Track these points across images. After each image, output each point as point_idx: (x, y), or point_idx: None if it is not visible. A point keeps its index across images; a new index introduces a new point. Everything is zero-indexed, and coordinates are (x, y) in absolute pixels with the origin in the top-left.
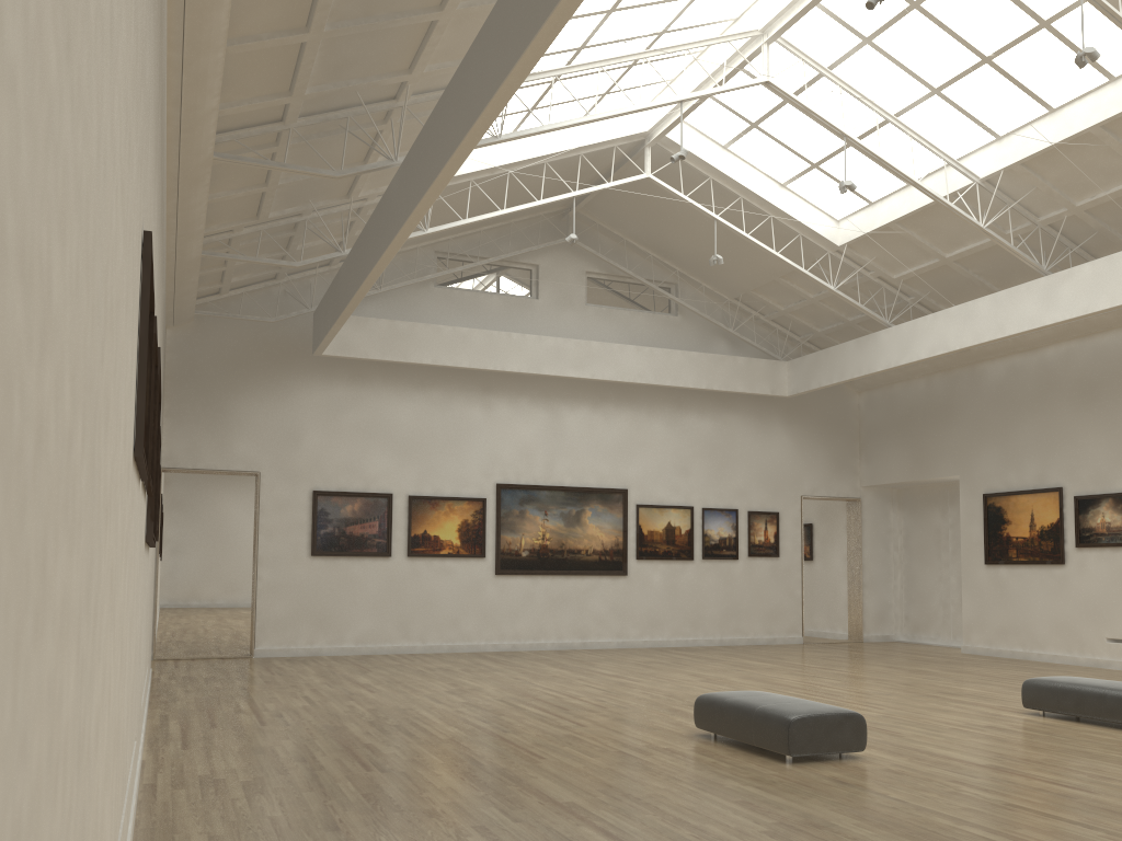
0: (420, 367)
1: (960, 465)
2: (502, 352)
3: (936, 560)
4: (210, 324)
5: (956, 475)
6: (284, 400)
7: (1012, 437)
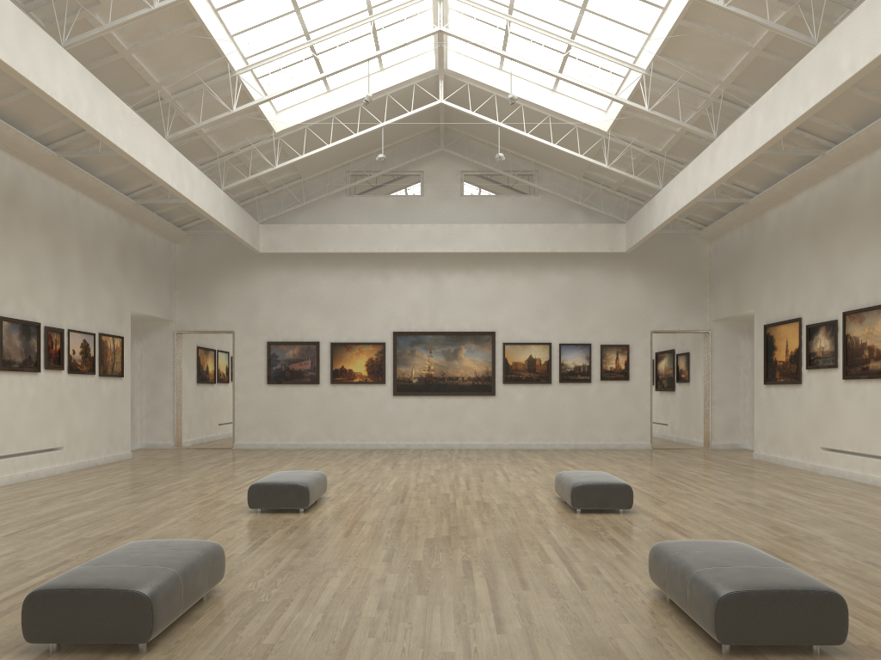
0: (337, 254)
1: (754, 301)
2: (384, 238)
3: None
4: (201, 238)
5: (752, 310)
6: (247, 283)
7: (779, 275)
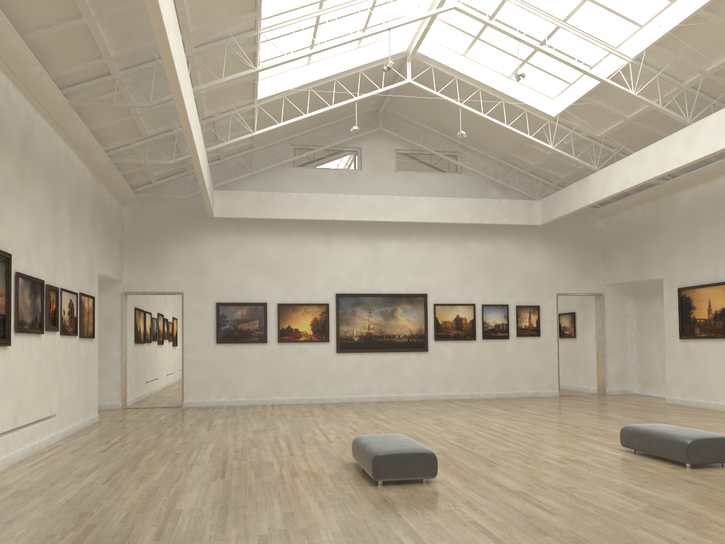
0: (282, 220)
1: (663, 268)
2: (332, 207)
3: (657, 336)
4: (150, 202)
5: (661, 275)
6: (196, 246)
7: (696, 246)
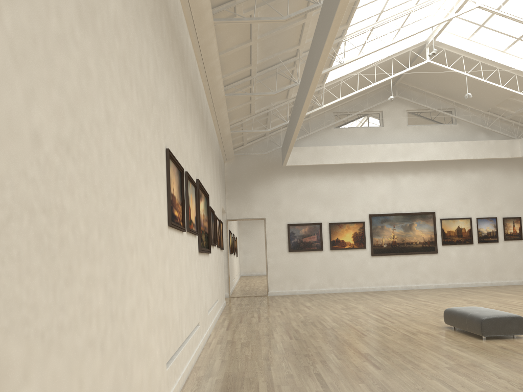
0: (330, 165)
1: None
2: (366, 154)
3: None
4: (241, 158)
5: None
6: (272, 186)
7: None
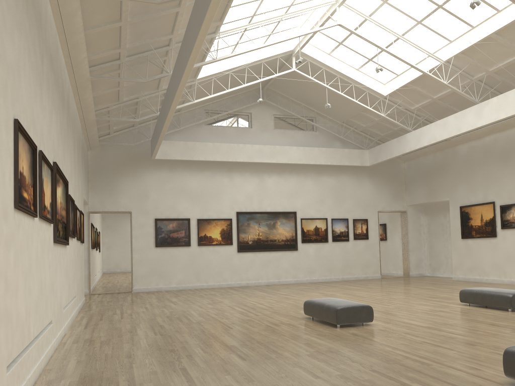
0: (199, 161)
1: (449, 193)
2: (235, 153)
3: (442, 237)
4: (107, 148)
5: (447, 198)
6: (140, 179)
7: (472, 179)
